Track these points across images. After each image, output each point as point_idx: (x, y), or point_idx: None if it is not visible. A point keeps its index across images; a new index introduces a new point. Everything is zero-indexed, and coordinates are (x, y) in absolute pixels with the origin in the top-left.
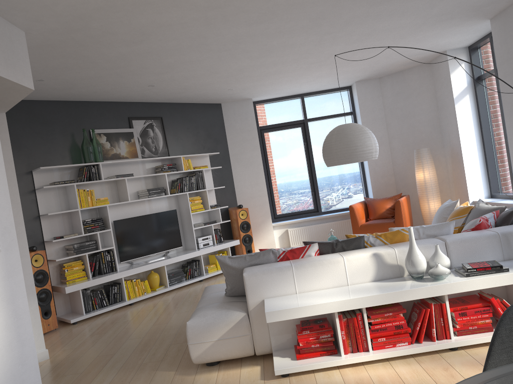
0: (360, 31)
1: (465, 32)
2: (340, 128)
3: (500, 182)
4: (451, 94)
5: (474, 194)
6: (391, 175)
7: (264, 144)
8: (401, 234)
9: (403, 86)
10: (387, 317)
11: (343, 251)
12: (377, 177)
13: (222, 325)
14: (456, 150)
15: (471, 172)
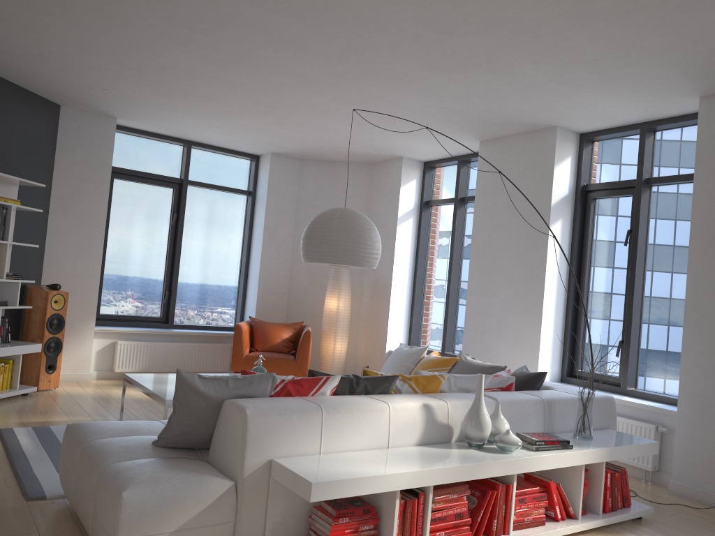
0: (368, 91)
1: (445, 144)
2: (344, 212)
3: (422, 333)
4: (395, 211)
5: (392, 342)
6: (284, 294)
7: (110, 196)
8: (437, 381)
9: (331, 181)
10: (449, 500)
11: (366, 394)
12: (267, 292)
13: (191, 503)
14: (382, 282)
15: (395, 314)
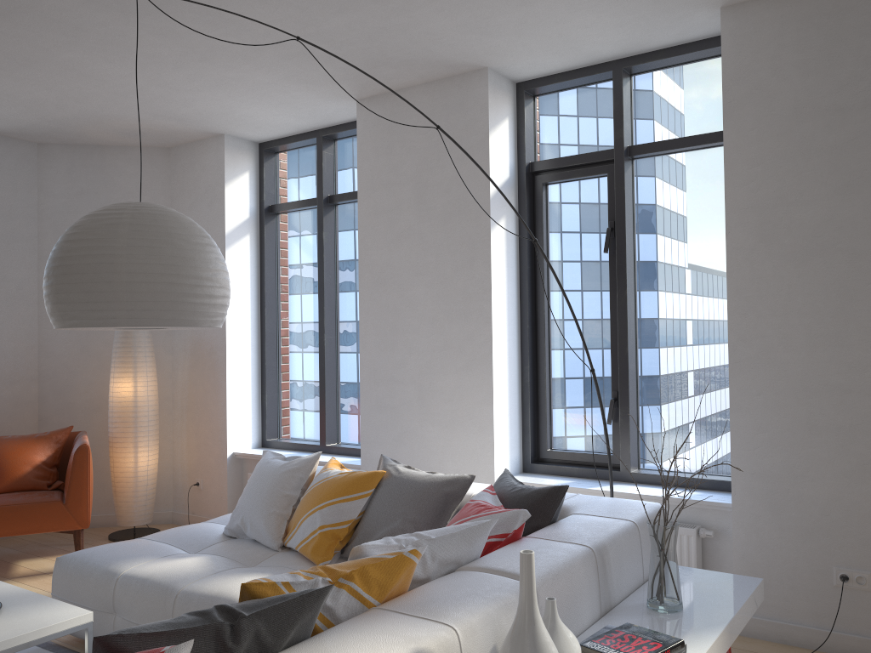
0: None
1: (298, 107)
2: (142, 210)
3: (282, 417)
4: (220, 224)
5: (236, 439)
6: (31, 380)
7: None
8: (409, 566)
9: (99, 181)
10: None
11: None
12: None
13: None
14: (209, 343)
15: (237, 393)
